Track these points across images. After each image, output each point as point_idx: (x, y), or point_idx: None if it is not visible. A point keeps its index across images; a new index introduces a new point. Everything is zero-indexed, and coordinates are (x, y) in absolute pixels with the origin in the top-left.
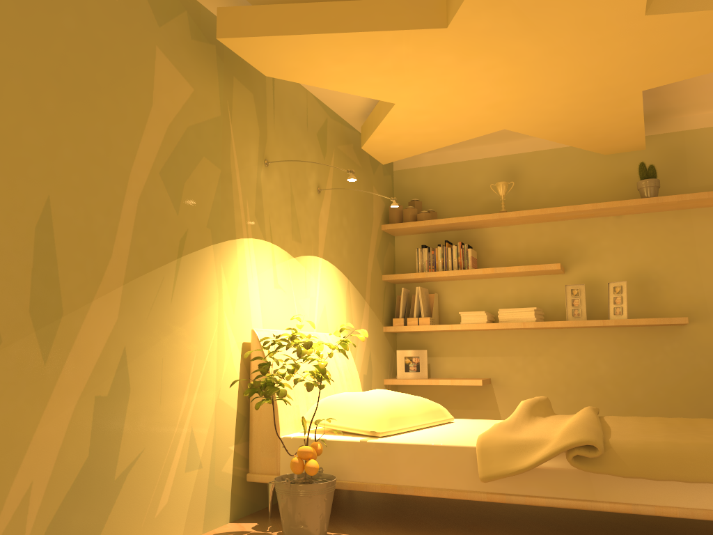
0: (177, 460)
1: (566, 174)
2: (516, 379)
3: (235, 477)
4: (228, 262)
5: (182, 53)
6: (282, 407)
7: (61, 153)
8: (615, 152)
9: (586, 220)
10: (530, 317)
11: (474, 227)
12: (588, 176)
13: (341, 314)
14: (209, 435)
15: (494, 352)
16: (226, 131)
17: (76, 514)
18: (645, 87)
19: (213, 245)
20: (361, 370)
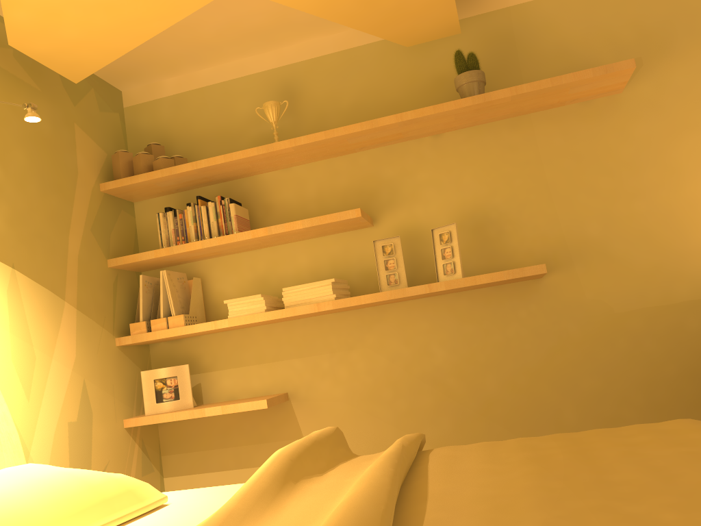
0: None
1: (361, 85)
2: (324, 388)
3: None
4: None
5: None
6: None
7: None
8: (420, 42)
9: (395, 146)
10: (327, 294)
11: (242, 174)
12: (391, 84)
13: None
14: None
15: (289, 353)
16: None
17: None
18: None
19: None
20: (62, 417)
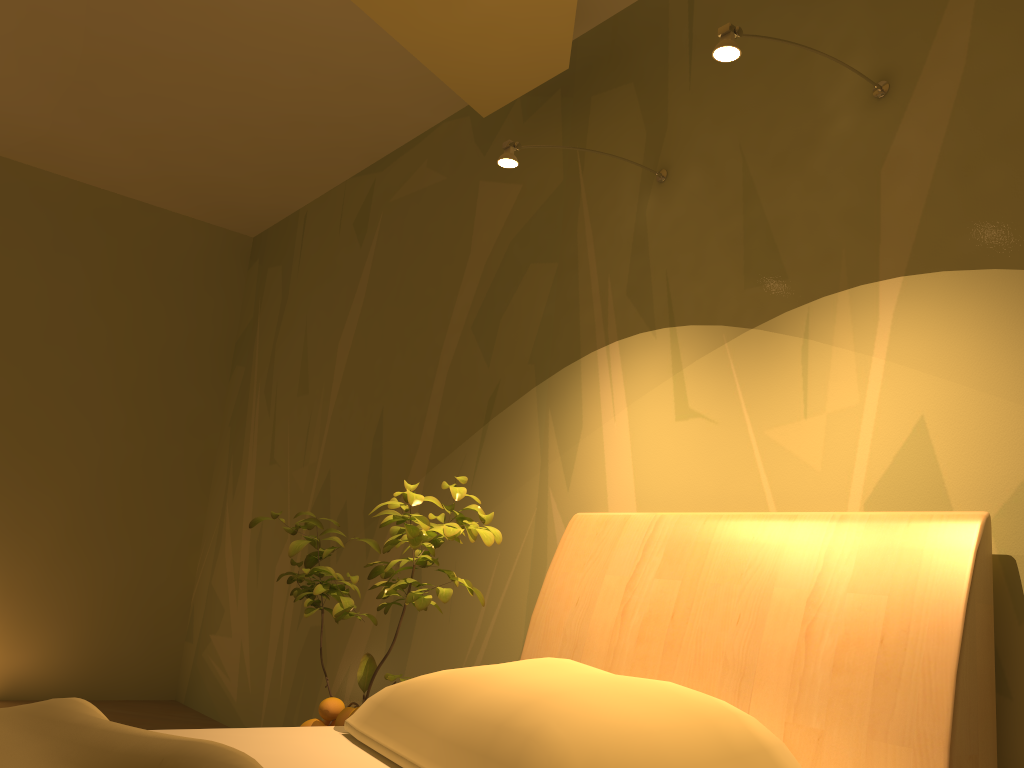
0: None
1: None
2: None
3: None
4: (563, 403)
5: None
6: None
7: (394, 364)
8: None
9: None
10: None
11: None
12: None
13: None
14: None
15: None
16: (572, 194)
17: None
18: None
19: (537, 386)
20: None
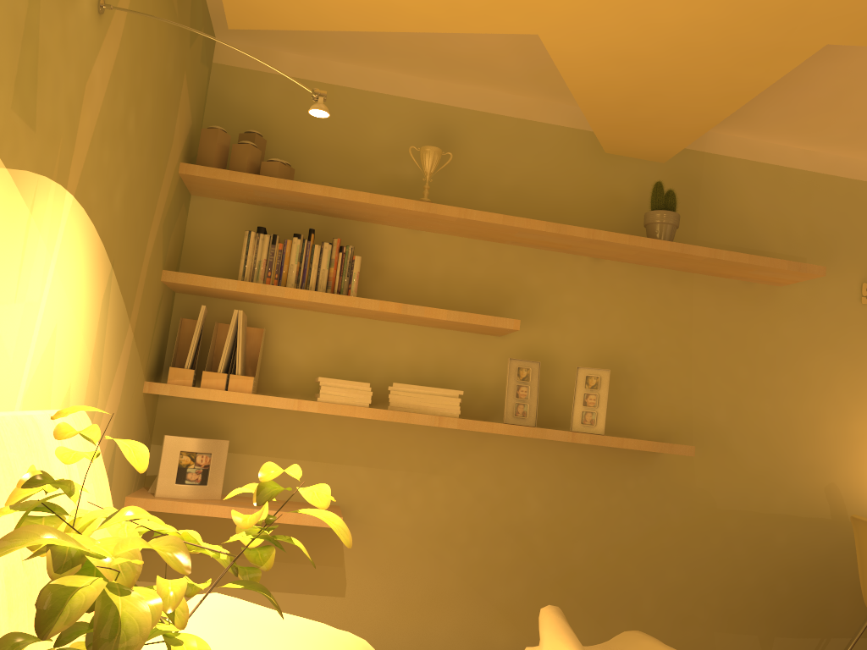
0: None
1: (530, 168)
2: (388, 512)
3: None
4: None
5: None
6: None
7: None
8: (622, 154)
9: (548, 253)
10: (452, 408)
11: (361, 217)
12: (563, 181)
13: (84, 354)
14: None
15: (355, 457)
16: None
17: None
18: (842, 38)
19: None
20: None
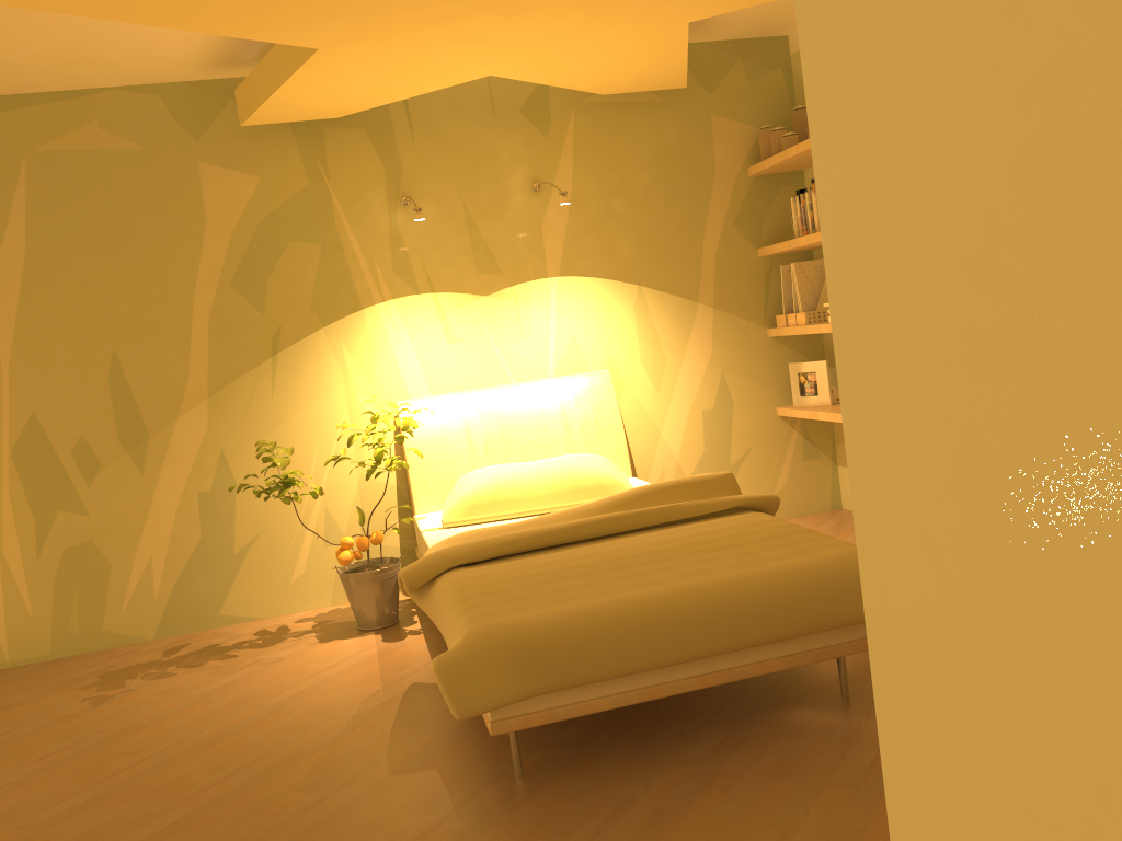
0: (311, 536)
1: None
2: None
3: (406, 550)
4: (353, 338)
5: (236, 148)
6: (420, 484)
7: (117, 312)
8: None
9: None
10: None
11: None
12: None
13: (622, 339)
14: (354, 512)
15: None
16: (322, 197)
17: (199, 578)
18: None
19: (324, 328)
20: (695, 405)
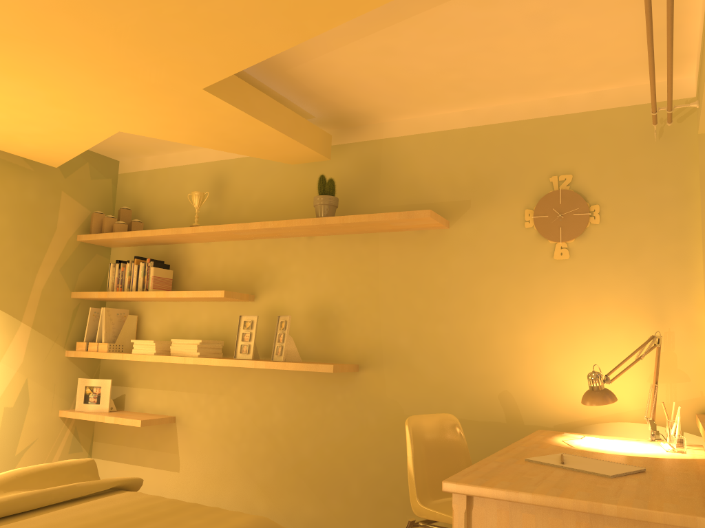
0: None
1: (268, 185)
2: (198, 420)
3: None
4: None
5: None
6: None
7: None
8: (300, 162)
9: (281, 240)
10: (194, 351)
11: (175, 242)
12: (288, 189)
13: None
14: None
15: (182, 386)
16: None
17: None
18: (199, 84)
19: None
20: None
